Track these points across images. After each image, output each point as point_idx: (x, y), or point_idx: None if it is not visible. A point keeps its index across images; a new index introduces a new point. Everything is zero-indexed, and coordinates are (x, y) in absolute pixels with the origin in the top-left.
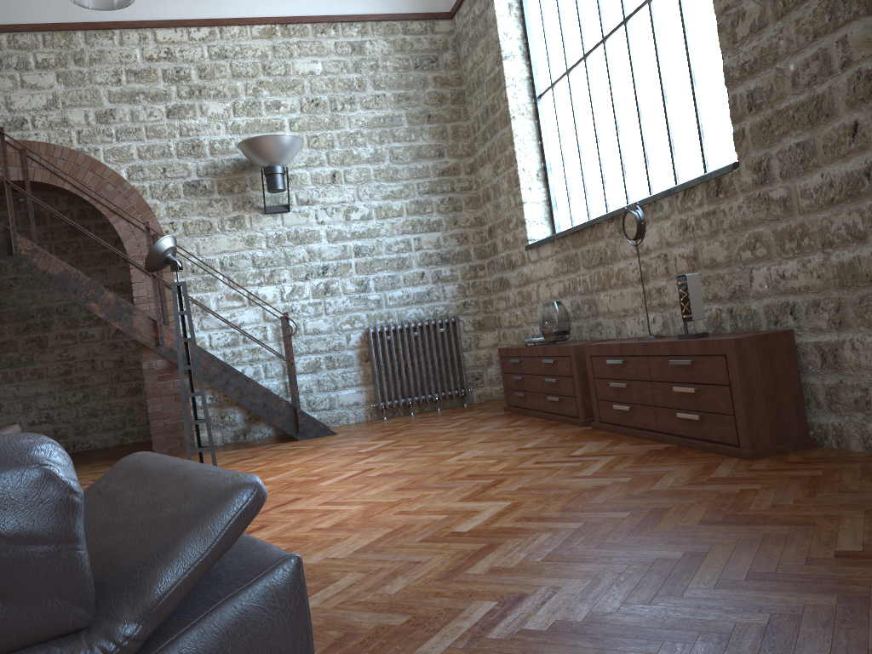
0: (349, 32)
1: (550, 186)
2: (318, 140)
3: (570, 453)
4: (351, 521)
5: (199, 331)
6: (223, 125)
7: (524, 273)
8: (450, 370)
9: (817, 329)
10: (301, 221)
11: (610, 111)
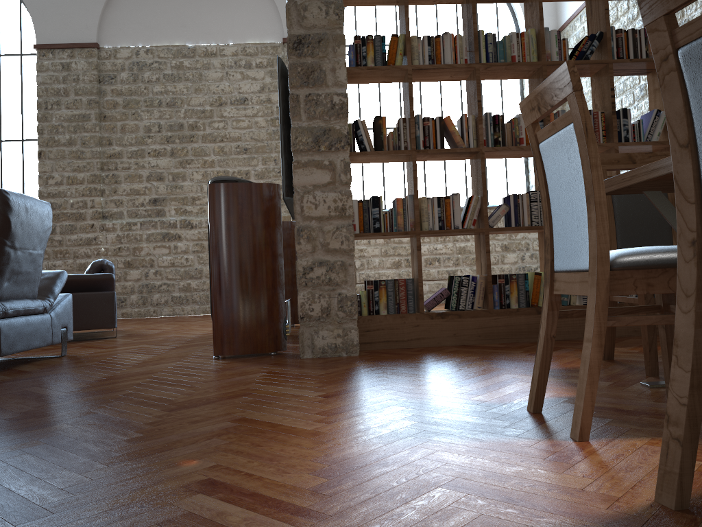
0: None
1: None
2: None
3: None
4: None
5: None
6: None
7: None
8: None
9: None
10: None
11: None
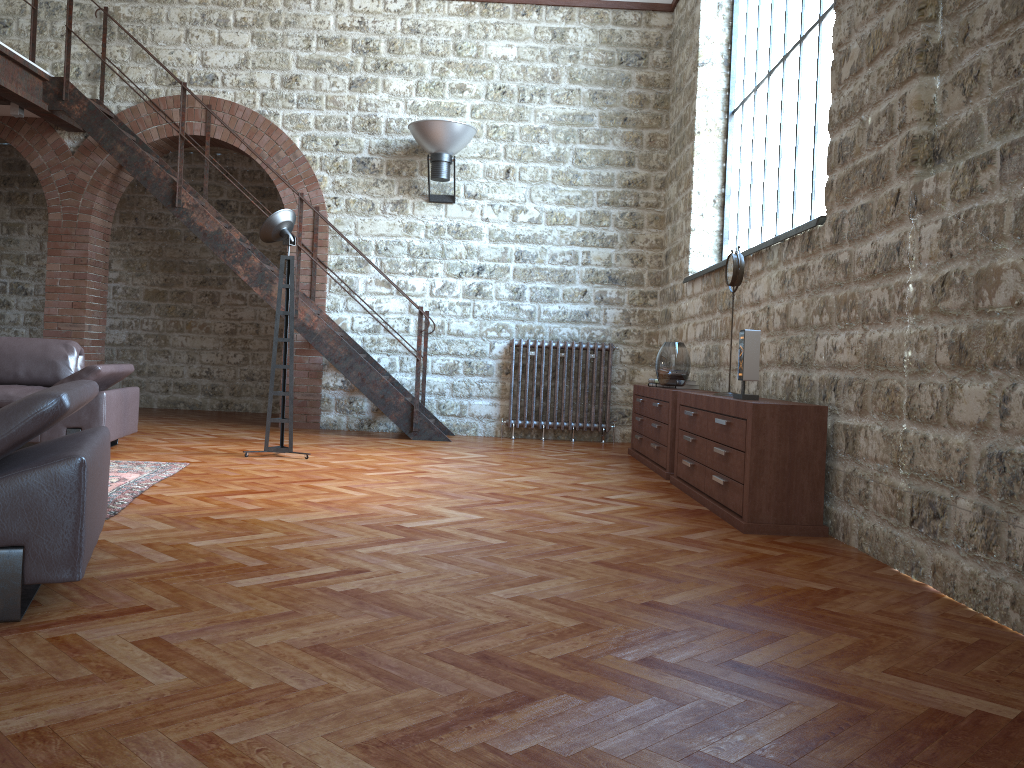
0: (553, 17)
1: (725, 215)
2: (497, 131)
3: (607, 496)
4: (339, 502)
5: (343, 312)
6: (403, 104)
7: (681, 308)
8: (593, 400)
9: (848, 411)
10: (464, 215)
11: (777, 141)
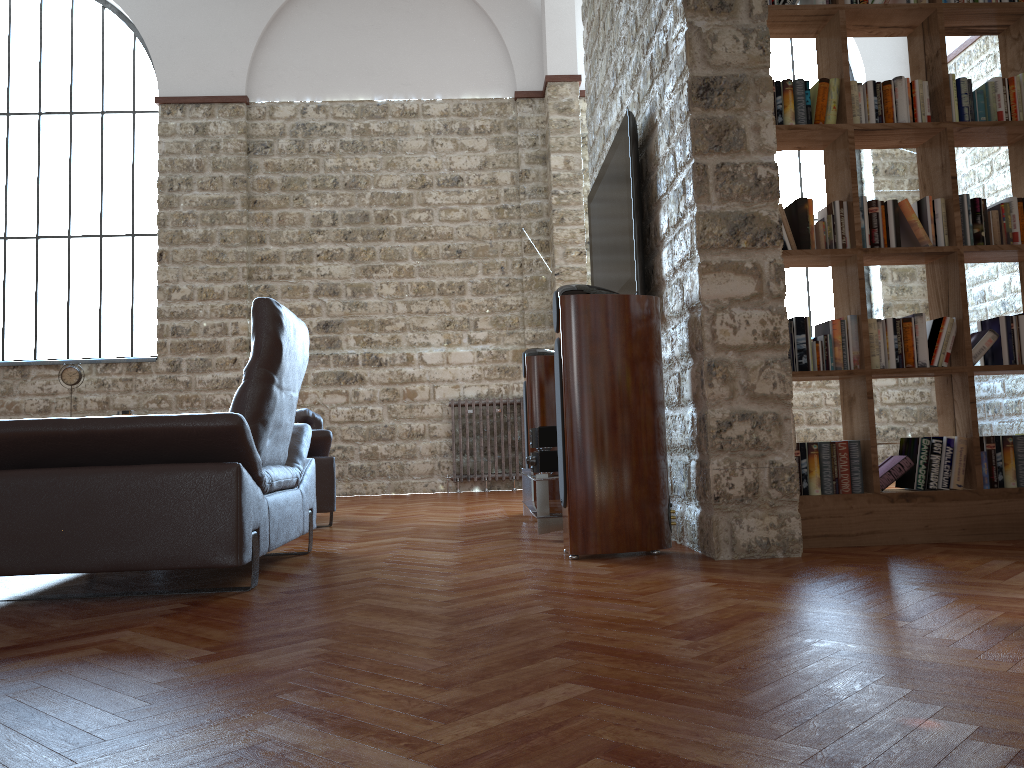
0: None
1: None
2: None
3: None
4: None
5: None
6: None
7: None
8: None
9: None
10: None
11: None
